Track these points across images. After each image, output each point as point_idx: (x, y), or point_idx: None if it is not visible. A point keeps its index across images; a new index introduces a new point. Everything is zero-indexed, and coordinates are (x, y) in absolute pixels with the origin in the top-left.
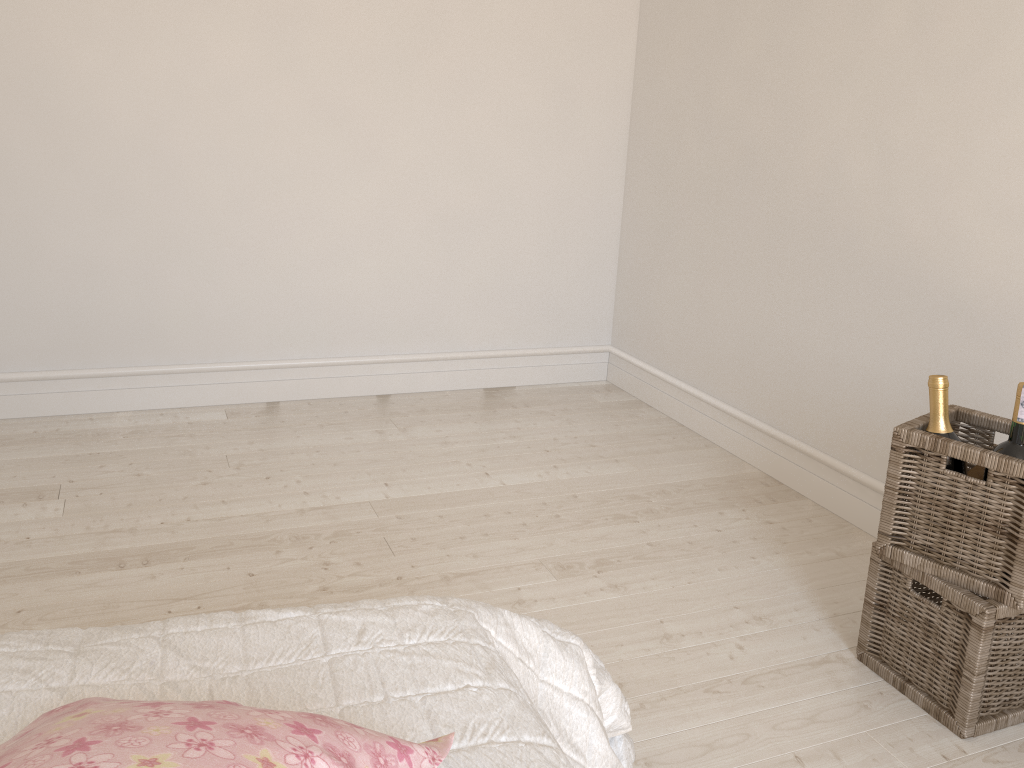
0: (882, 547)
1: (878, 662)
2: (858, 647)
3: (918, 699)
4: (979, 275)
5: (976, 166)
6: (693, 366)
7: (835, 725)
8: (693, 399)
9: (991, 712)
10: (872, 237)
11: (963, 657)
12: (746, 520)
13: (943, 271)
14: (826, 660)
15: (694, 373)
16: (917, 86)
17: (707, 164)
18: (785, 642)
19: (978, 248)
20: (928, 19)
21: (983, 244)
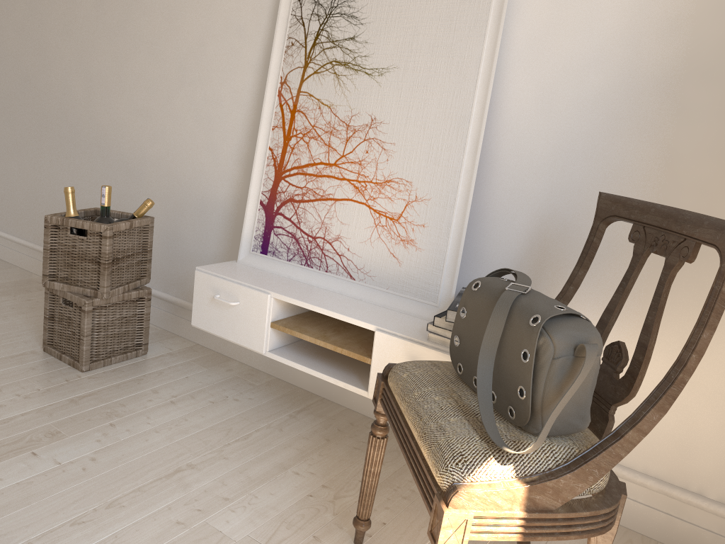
0: (45, 283)
1: (51, 348)
2: (43, 344)
3: (67, 360)
4: (130, 143)
5: (125, 84)
6: (3, 218)
7: (9, 378)
8: (4, 240)
9: (102, 357)
10: (85, 126)
11: (80, 329)
12: (13, 300)
13: (116, 143)
14: (23, 354)
15: (4, 223)
16: (99, 39)
17: (3, 85)
18: (1, 350)
19: (128, 129)
20: (102, 2)
21: (130, 126)
